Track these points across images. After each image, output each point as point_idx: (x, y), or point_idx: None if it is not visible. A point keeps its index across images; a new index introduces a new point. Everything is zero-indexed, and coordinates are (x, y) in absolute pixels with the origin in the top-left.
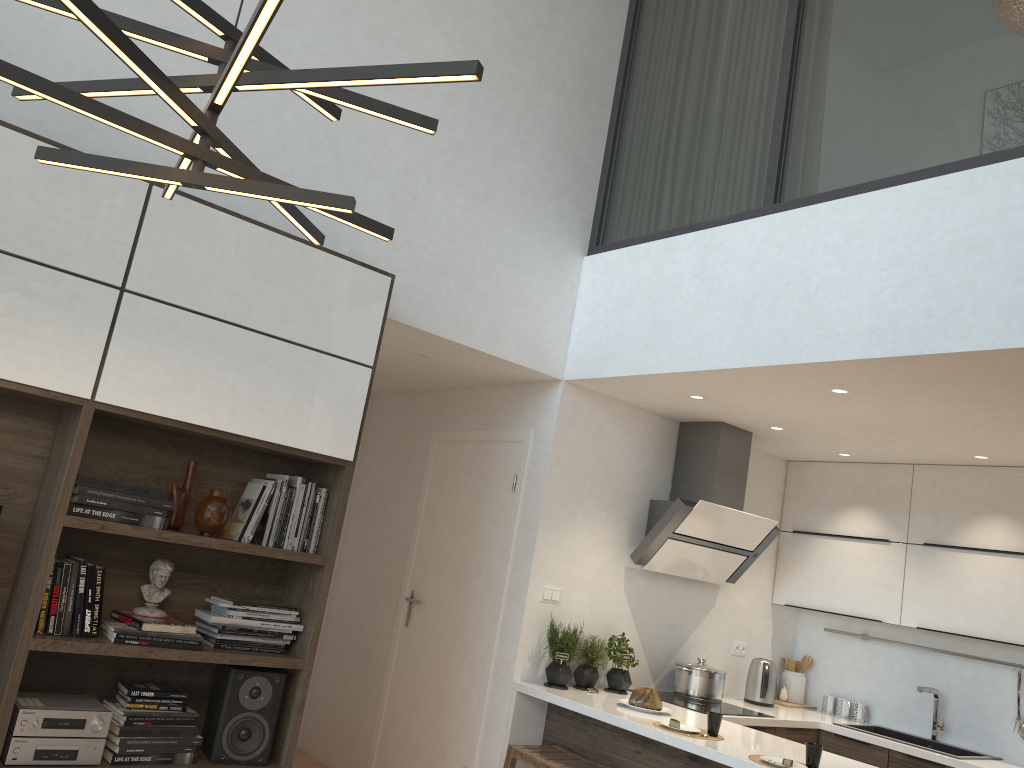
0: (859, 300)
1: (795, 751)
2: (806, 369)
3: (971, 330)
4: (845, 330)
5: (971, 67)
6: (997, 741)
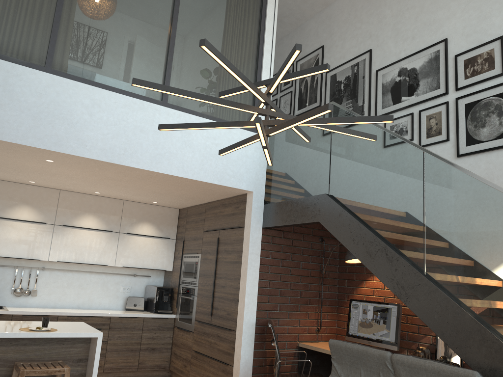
0: (97, 134)
1: (7, 324)
2: (62, 155)
3: (140, 161)
4: (90, 145)
5: (143, 59)
6: (1, 299)
